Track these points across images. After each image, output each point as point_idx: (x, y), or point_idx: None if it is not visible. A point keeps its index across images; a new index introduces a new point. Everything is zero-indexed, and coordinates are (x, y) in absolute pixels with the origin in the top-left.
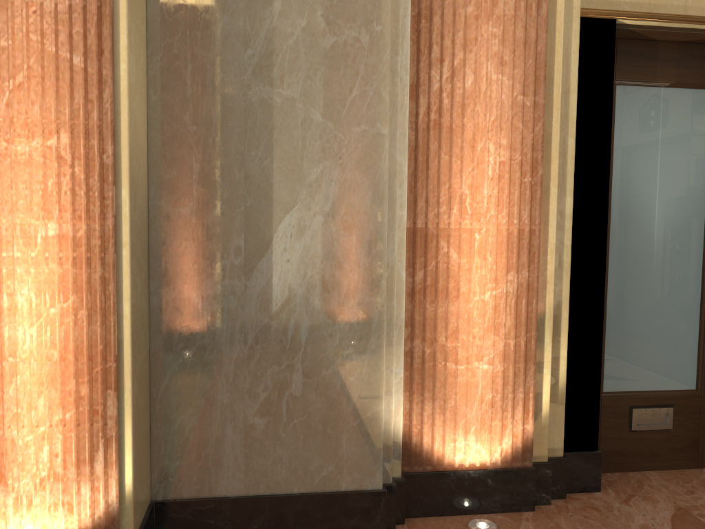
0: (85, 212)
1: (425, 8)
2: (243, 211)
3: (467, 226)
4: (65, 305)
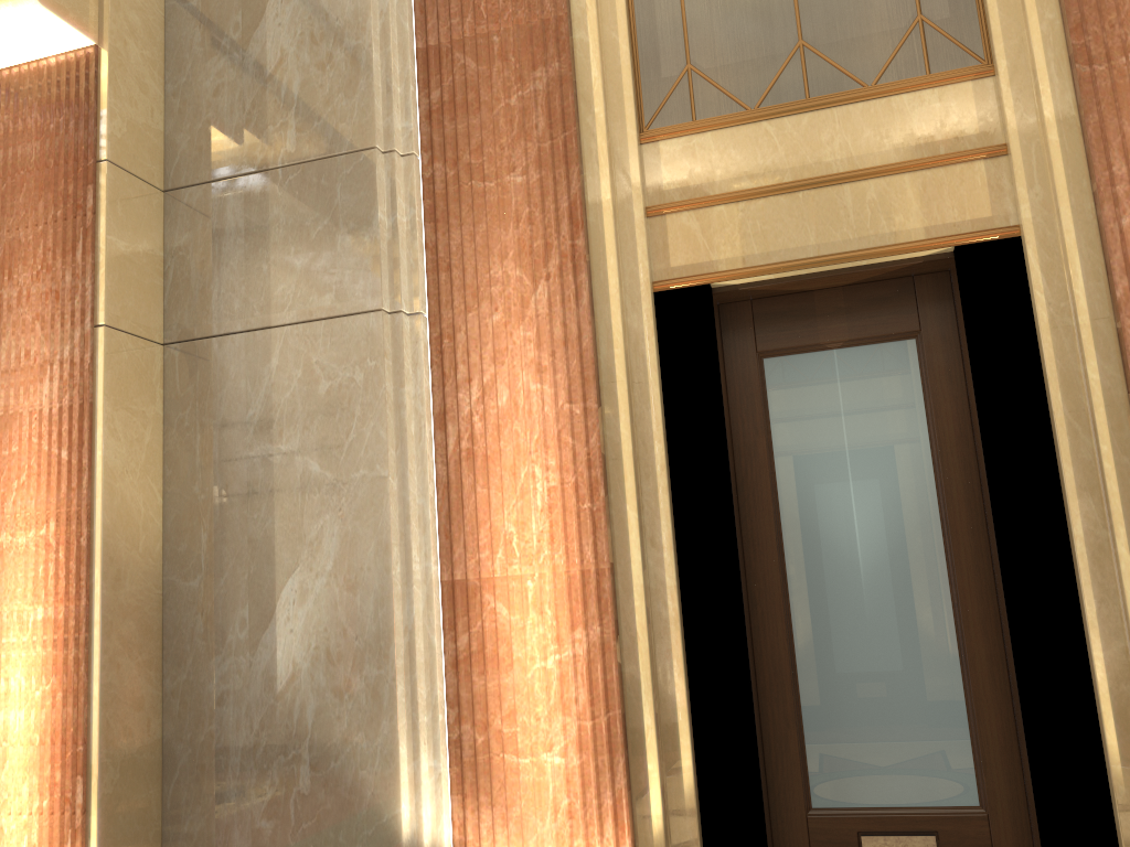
0: (64, 594)
1: (448, 326)
2: (247, 579)
3: (516, 572)
4: (47, 687)
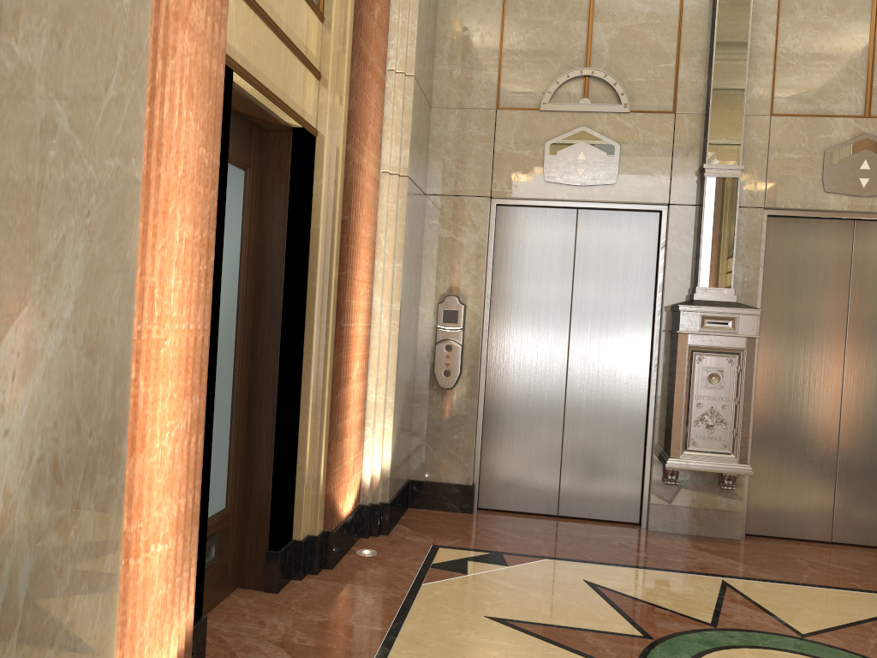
0: None
1: None
2: None
3: (153, 335)
4: None
